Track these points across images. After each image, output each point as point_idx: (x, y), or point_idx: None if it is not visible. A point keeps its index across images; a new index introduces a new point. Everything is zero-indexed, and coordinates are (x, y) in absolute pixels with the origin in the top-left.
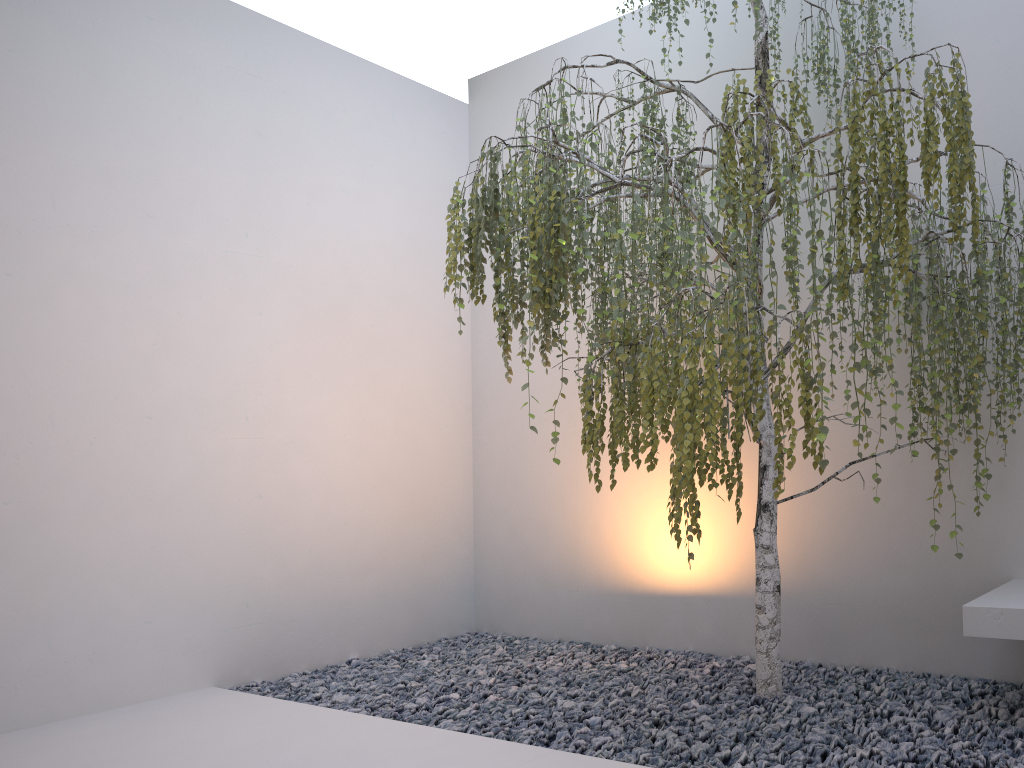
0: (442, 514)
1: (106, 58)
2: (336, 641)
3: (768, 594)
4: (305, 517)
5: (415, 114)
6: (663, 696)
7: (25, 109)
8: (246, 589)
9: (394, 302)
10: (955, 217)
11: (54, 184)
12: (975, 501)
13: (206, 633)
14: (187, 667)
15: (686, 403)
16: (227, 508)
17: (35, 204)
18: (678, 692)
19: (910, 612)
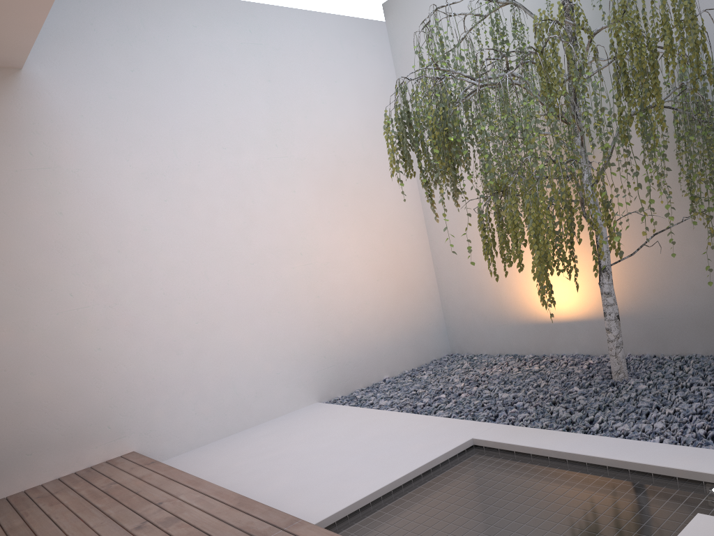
0: (419, 288)
1: (179, 59)
2: (375, 370)
3: (612, 321)
4: (344, 304)
5: (354, 39)
6: (558, 385)
7: (148, 103)
8: (322, 348)
9: (366, 165)
10: (693, 76)
11: (173, 143)
12: None
13: (307, 375)
14: (302, 394)
15: (532, 234)
16: (302, 306)
17: (167, 157)
18: (567, 382)
19: (706, 319)
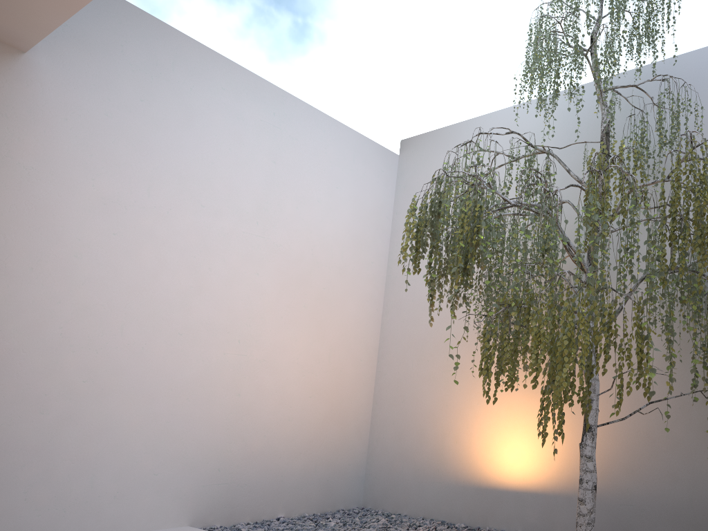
0: (350, 420)
1: (194, 109)
2: (271, 503)
3: (588, 491)
4: (264, 412)
5: (367, 158)
6: None
7: (143, 135)
8: (220, 458)
9: (339, 274)
10: None
11: (151, 181)
12: None
13: (190, 486)
14: (174, 509)
15: (566, 343)
16: (217, 400)
17: (138, 192)
18: None
19: (684, 515)
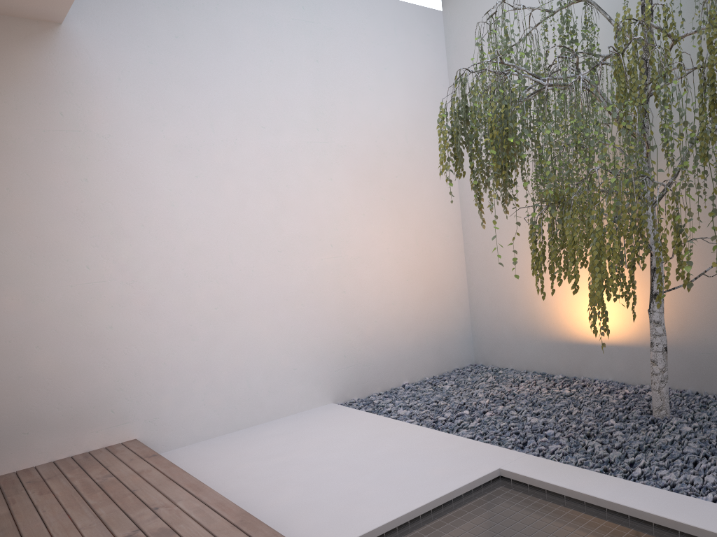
0: (449, 292)
1: (226, 29)
2: (395, 374)
3: (659, 353)
4: (370, 302)
5: (409, 26)
6: (592, 415)
7: (189, 72)
8: (343, 347)
9: (408, 159)
10: None
11: (211, 117)
12: None
13: (325, 373)
14: (317, 393)
15: (595, 254)
16: (327, 300)
17: (203, 131)
18: (602, 412)
19: None
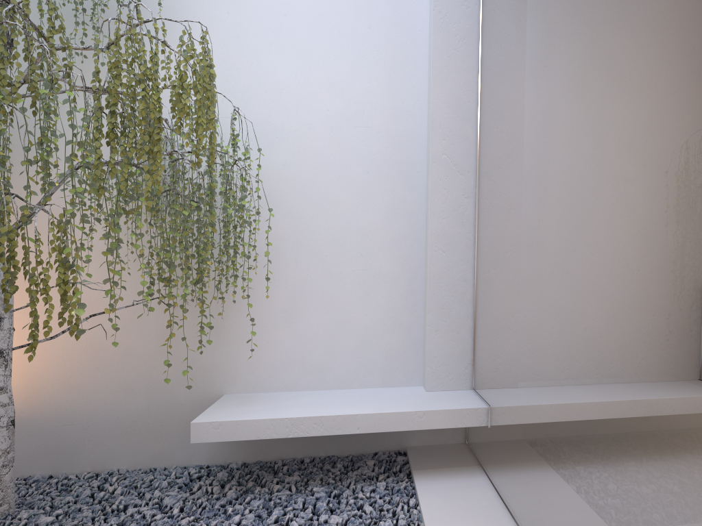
0: None
1: None
2: None
3: (2, 429)
4: None
5: None
6: None
7: None
8: None
9: None
10: (198, 148)
11: None
12: (200, 343)
13: None
14: None
15: None
16: None
17: None
18: None
19: (140, 425)
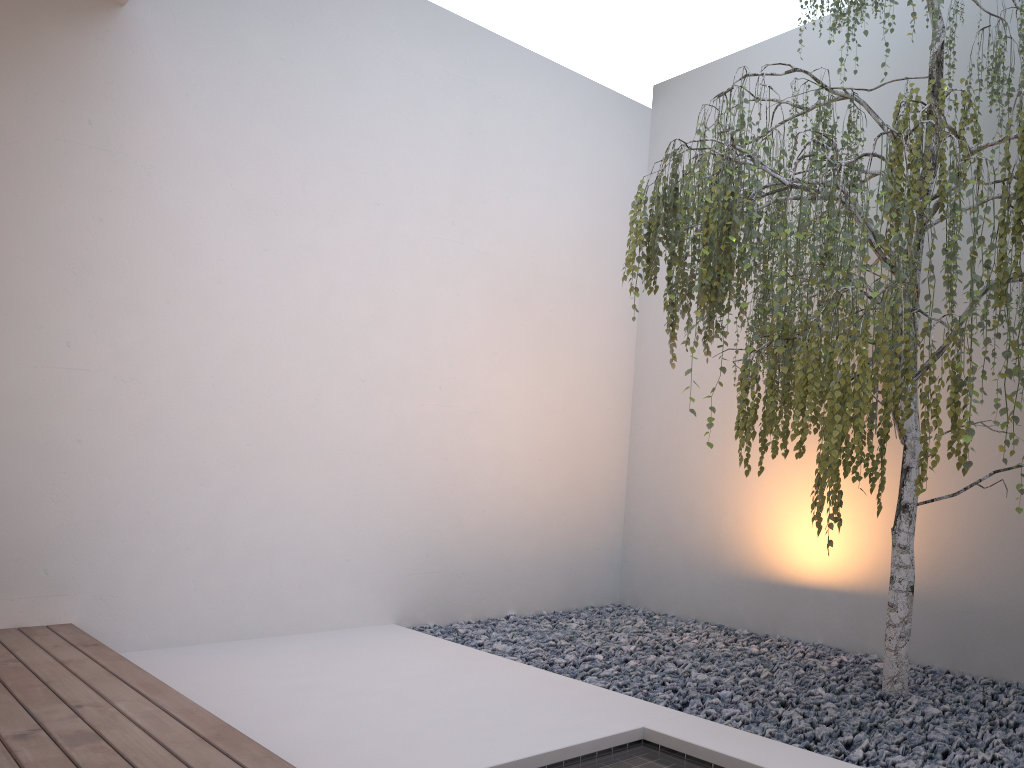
0: (598, 490)
1: (354, 65)
2: (498, 597)
3: (901, 593)
4: (481, 481)
5: (604, 117)
6: (791, 681)
7: (289, 109)
8: (427, 540)
9: (572, 290)
10: None
11: (306, 174)
12: None
13: (392, 576)
14: (374, 604)
15: (837, 395)
16: (418, 466)
17: (290, 190)
18: (805, 679)
19: None
